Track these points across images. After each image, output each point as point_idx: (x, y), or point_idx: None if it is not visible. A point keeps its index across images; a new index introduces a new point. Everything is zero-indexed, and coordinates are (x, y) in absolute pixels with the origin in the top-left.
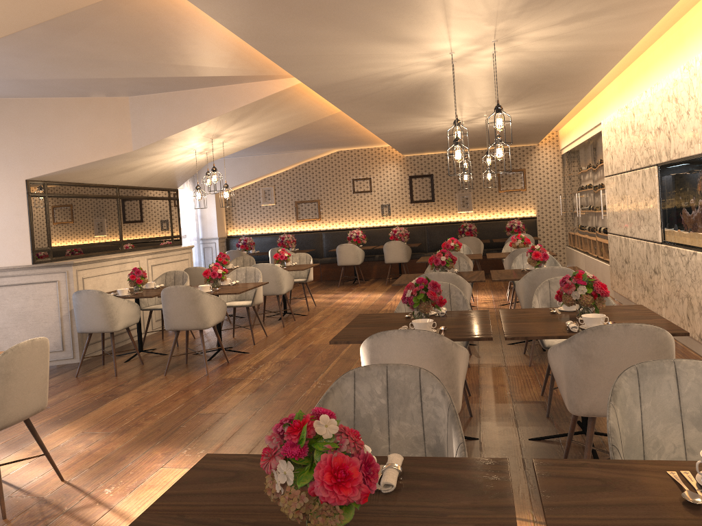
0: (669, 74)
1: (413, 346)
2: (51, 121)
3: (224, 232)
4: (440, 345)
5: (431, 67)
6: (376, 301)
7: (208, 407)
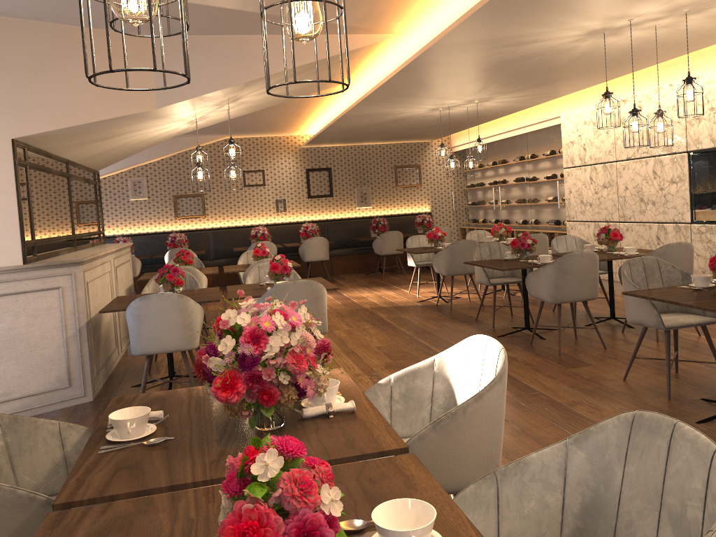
0: None
1: None
2: (48, 57)
3: None
4: None
5: (577, 35)
6: (336, 300)
7: None
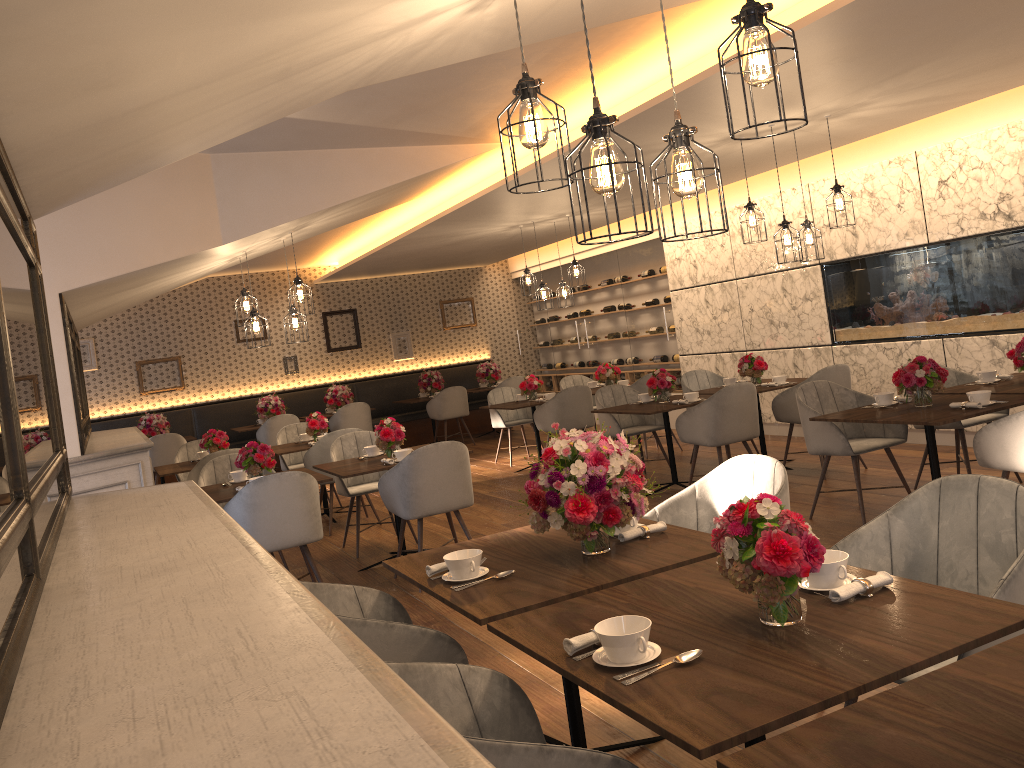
0: (854, 169)
1: None
2: None
3: None
4: None
5: (713, 141)
6: None
7: None
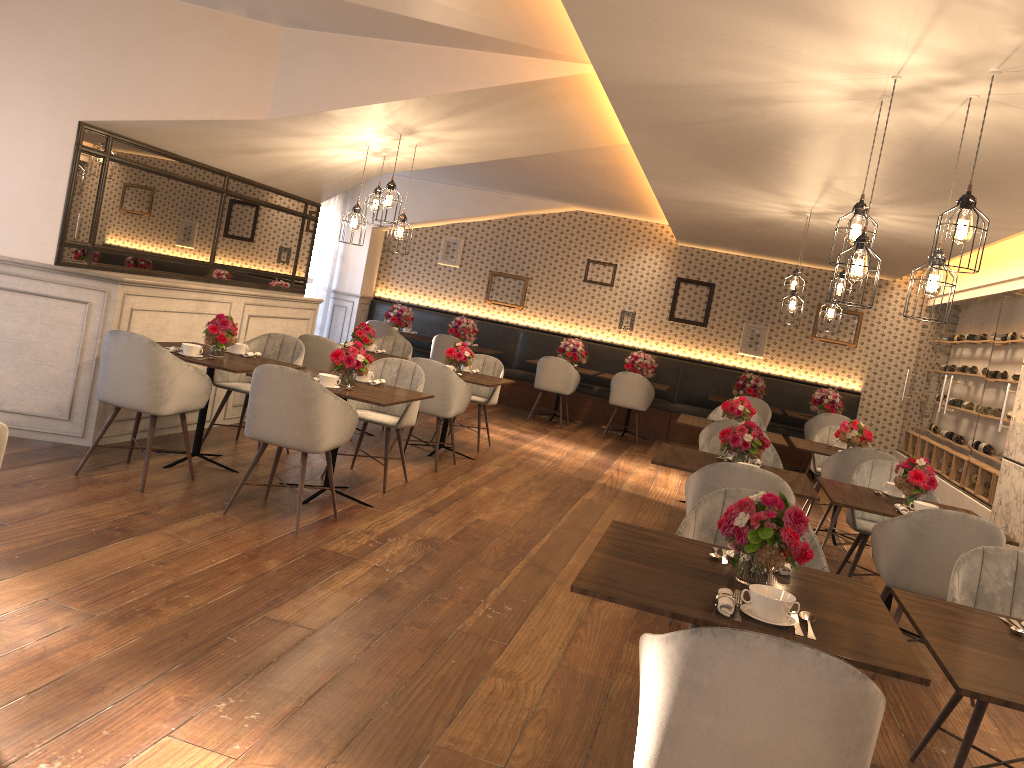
0: None
1: (794, 682)
2: (146, 35)
3: (371, 289)
4: (857, 698)
5: (837, 97)
6: (586, 462)
7: (285, 607)
